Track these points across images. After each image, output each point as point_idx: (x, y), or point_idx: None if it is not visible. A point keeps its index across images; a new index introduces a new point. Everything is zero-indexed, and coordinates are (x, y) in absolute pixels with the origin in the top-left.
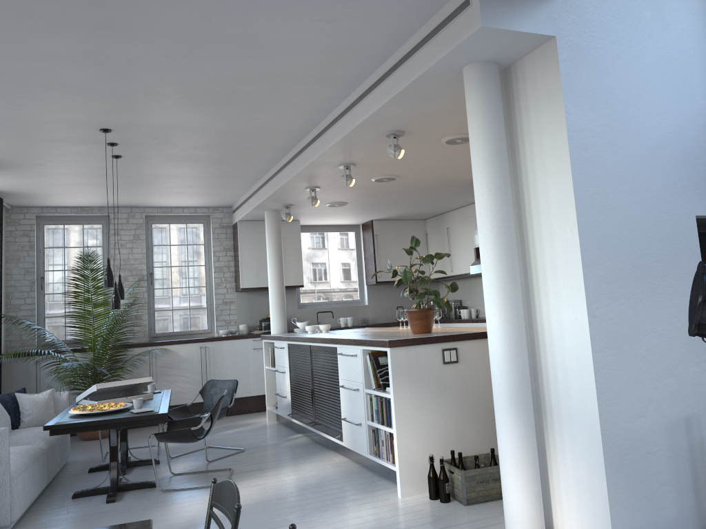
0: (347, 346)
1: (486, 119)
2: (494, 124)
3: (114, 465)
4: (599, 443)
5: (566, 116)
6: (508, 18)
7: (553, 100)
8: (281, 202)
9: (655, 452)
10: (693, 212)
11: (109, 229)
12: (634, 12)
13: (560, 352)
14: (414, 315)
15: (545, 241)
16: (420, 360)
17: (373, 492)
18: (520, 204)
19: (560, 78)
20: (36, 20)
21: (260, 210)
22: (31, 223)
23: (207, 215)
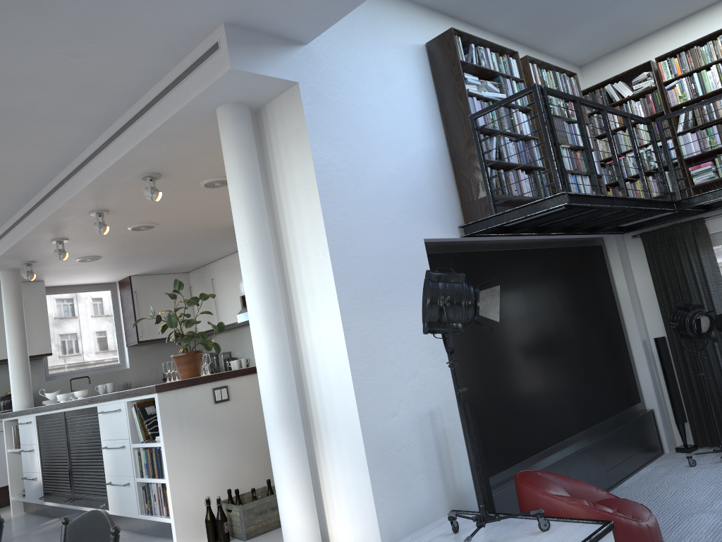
0: (109, 402)
1: (241, 156)
2: (249, 160)
3: None
4: (361, 444)
5: (312, 153)
6: (255, 63)
7: (300, 139)
8: (21, 259)
9: (408, 445)
10: (421, 236)
11: None
12: (362, 66)
13: (323, 367)
14: (182, 359)
15: (302, 267)
16: (190, 402)
17: None
18: (278, 235)
19: (304, 119)
20: None
21: None
22: None
23: None
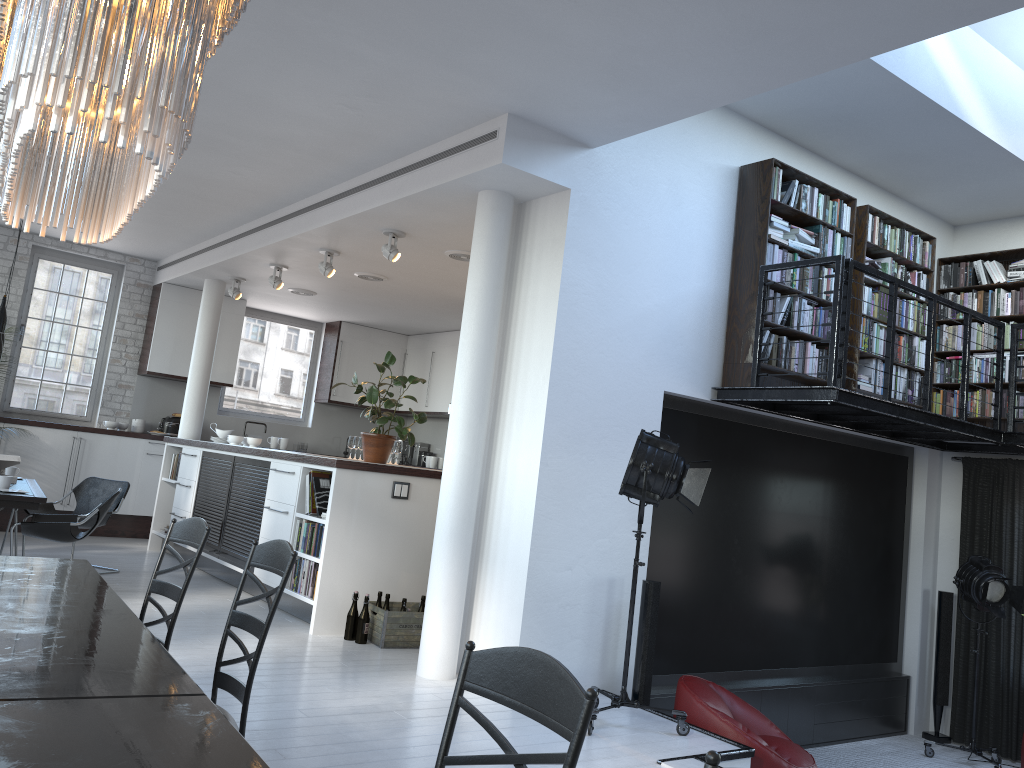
0: (284, 461)
1: (490, 250)
2: (497, 257)
3: None
4: (523, 586)
5: (563, 268)
6: (529, 161)
7: (555, 249)
8: (232, 273)
9: (574, 605)
10: (662, 387)
11: None
12: (651, 182)
13: (509, 495)
14: (371, 440)
15: (519, 384)
16: (367, 488)
17: (281, 626)
18: (504, 343)
19: (565, 230)
20: None
21: (201, 276)
22: None
23: (120, 265)
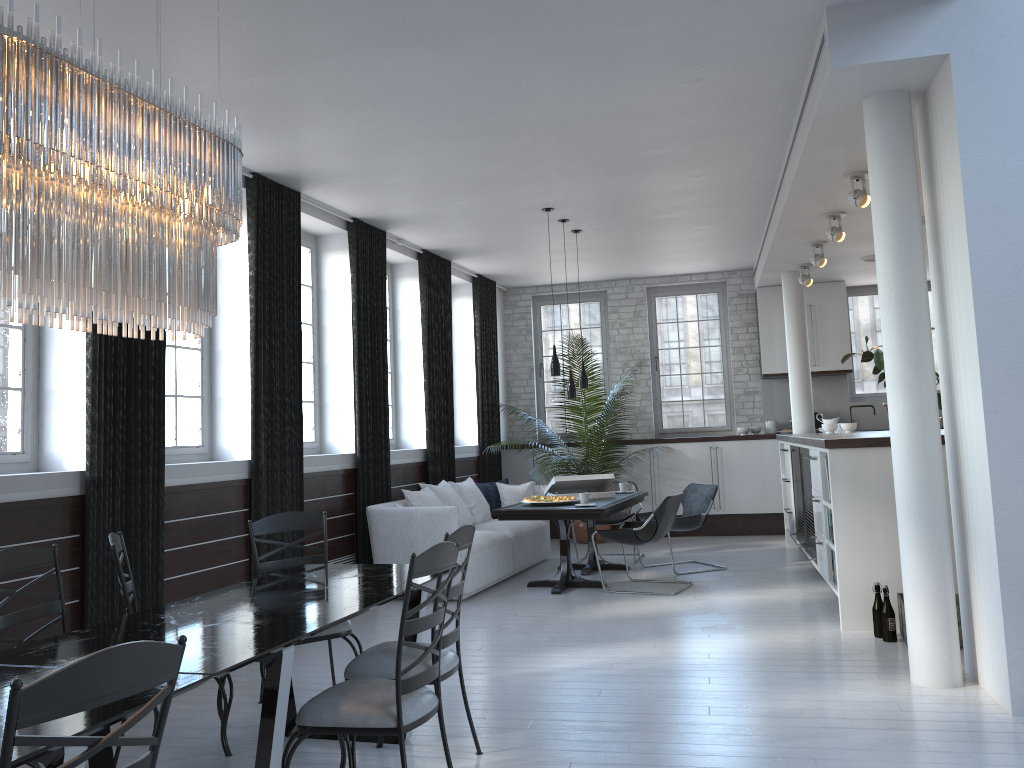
0: (812, 447)
1: (882, 167)
2: (893, 171)
3: (564, 559)
4: (997, 572)
5: (961, 157)
6: (871, 48)
7: (952, 136)
8: (792, 262)
9: None
10: None
11: (608, 307)
12: None
13: (971, 457)
14: None
15: (956, 316)
16: (872, 466)
17: (818, 621)
18: (940, 269)
19: (954, 108)
20: (432, 137)
21: (774, 273)
22: (527, 305)
23: (722, 282)
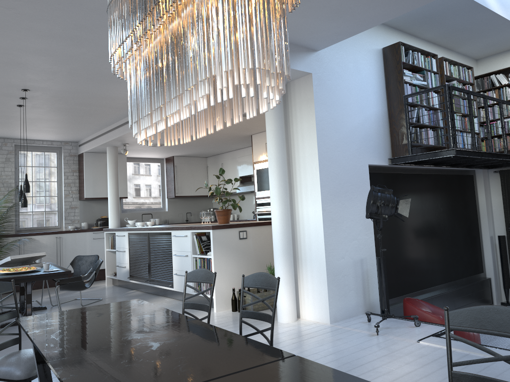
0: (179, 231)
1: (275, 110)
2: (279, 113)
3: (29, 306)
4: (325, 270)
5: (315, 113)
6: (291, 62)
7: (309, 104)
8: (122, 142)
9: (348, 275)
10: (367, 162)
11: None
12: (346, 63)
13: (307, 228)
14: (221, 213)
15: (302, 173)
16: (227, 237)
17: (198, 311)
18: (289, 154)
19: (313, 94)
20: (30, 31)
21: (105, 146)
22: None
23: (59, 147)
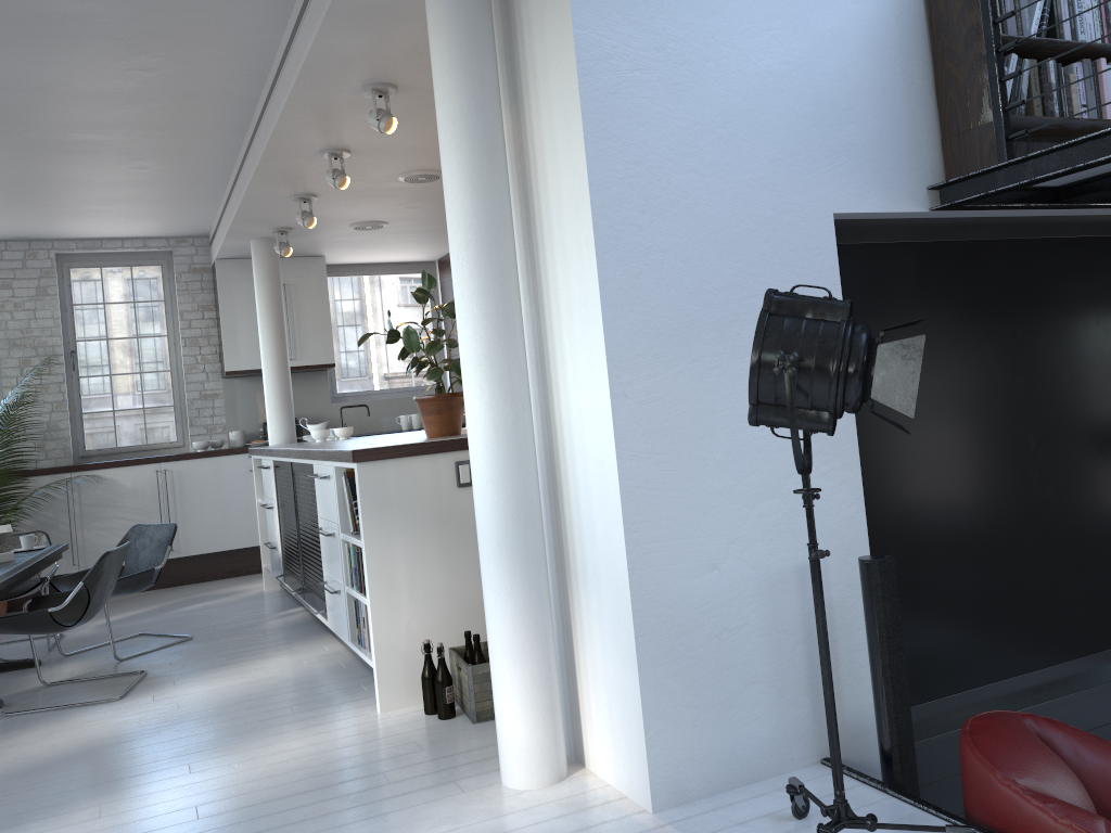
0: (321, 462)
1: (455, 45)
2: (470, 54)
3: None
4: (630, 619)
5: (575, 32)
6: None
7: (558, 4)
8: (268, 224)
9: (737, 628)
10: (829, 207)
11: None
12: None
13: (582, 461)
14: (427, 405)
15: (559, 265)
16: (414, 482)
17: (343, 704)
18: (528, 202)
19: None
20: None
21: (241, 239)
22: None
23: (167, 252)
